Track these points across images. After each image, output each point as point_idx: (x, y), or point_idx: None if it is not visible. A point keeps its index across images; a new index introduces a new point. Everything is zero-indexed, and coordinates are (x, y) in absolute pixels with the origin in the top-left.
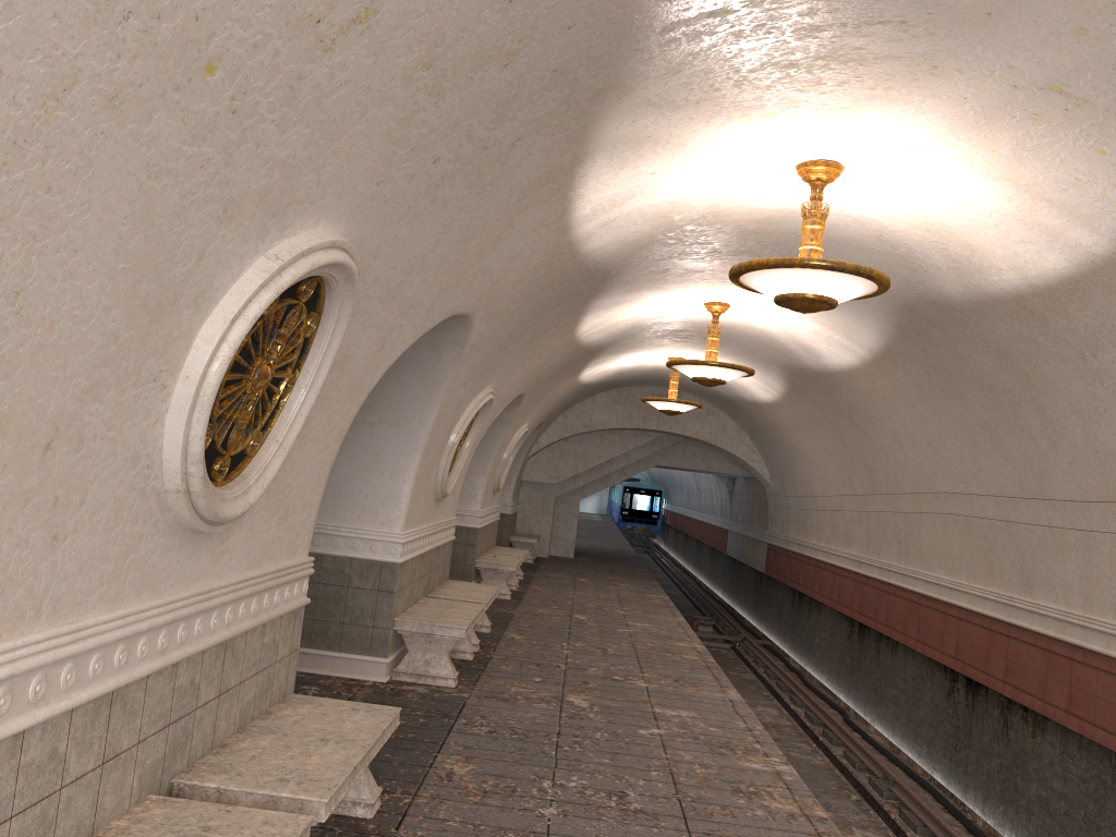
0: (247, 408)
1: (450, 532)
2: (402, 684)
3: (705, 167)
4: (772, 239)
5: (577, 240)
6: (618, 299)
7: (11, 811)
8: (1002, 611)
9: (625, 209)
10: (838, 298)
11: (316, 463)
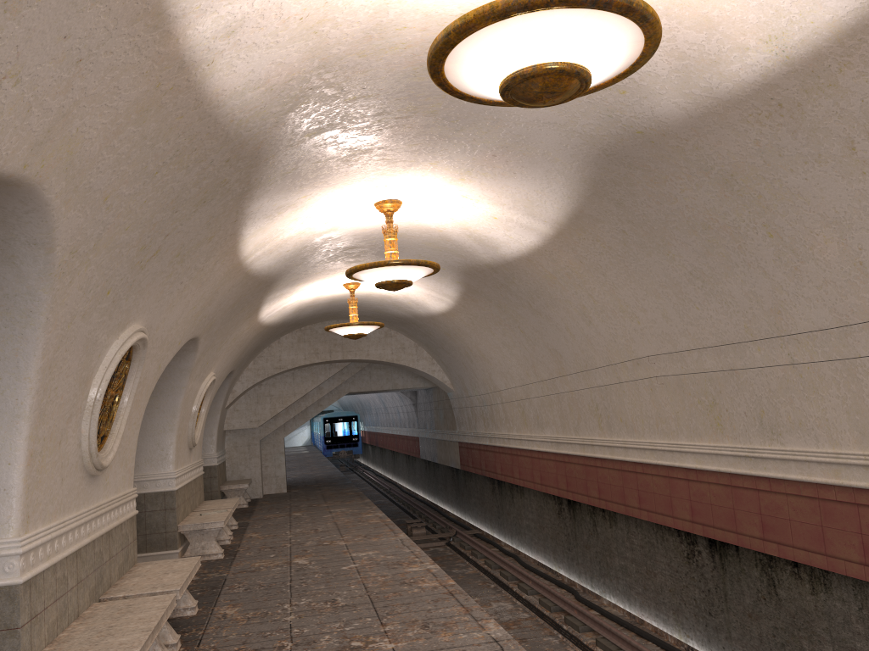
0: None
1: (128, 507)
2: None
3: None
4: None
5: (192, 60)
6: (279, 202)
7: None
8: (743, 465)
9: None
10: (594, 68)
11: None
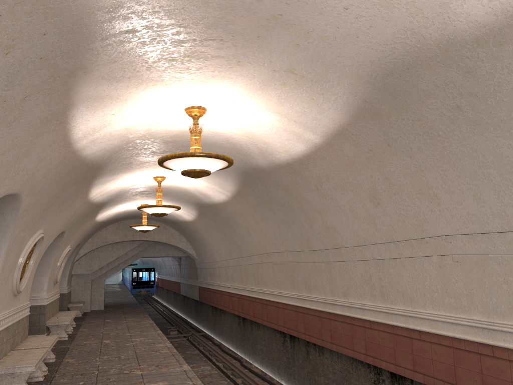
0: None
1: (26, 311)
2: None
3: (140, 110)
4: (179, 144)
5: (77, 150)
6: (108, 178)
7: None
8: (300, 302)
9: (101, 133)
10: (211, 169)
11: None
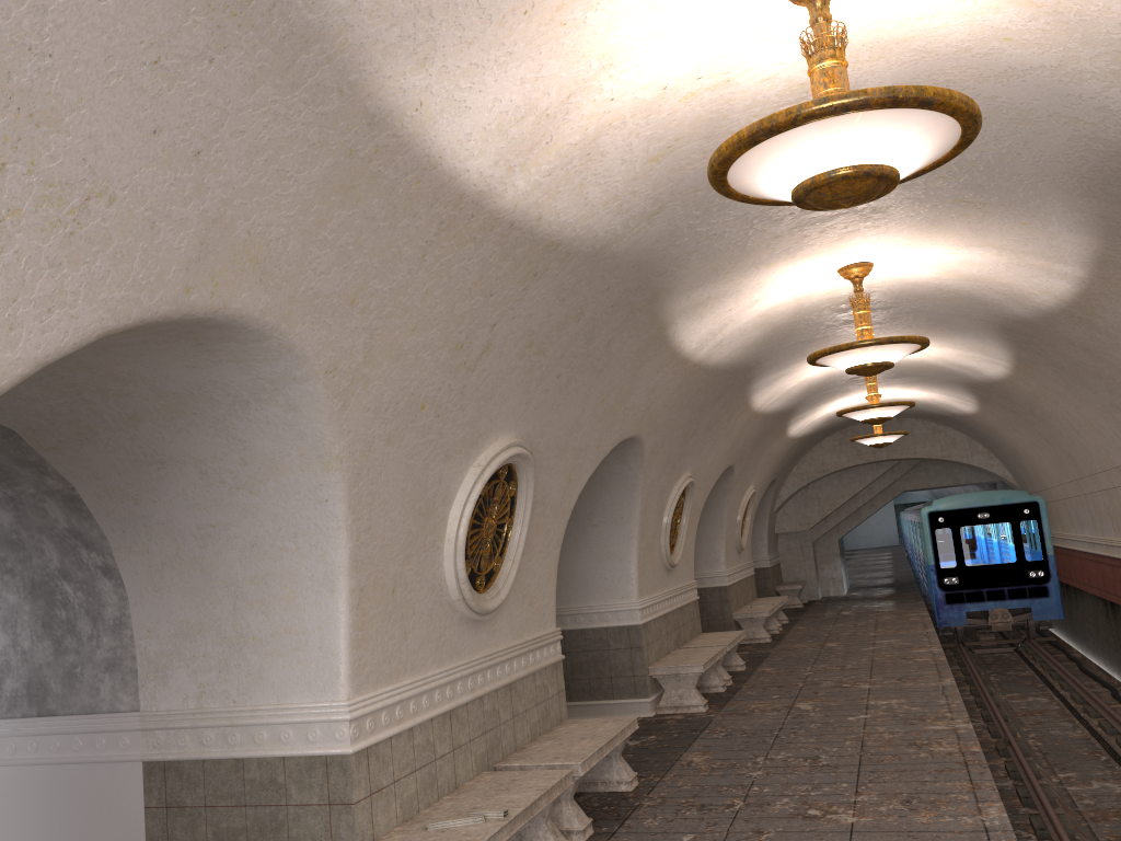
0: (487, 545)
1: (692, 593)
2: (664, 716)
3: (768, 292)
4: None
5: (700, 361)
6: (774, 376)
7: (415, 767)
8: None
9: (726, 332)
10: (890, 360)
11: (544, 566)
